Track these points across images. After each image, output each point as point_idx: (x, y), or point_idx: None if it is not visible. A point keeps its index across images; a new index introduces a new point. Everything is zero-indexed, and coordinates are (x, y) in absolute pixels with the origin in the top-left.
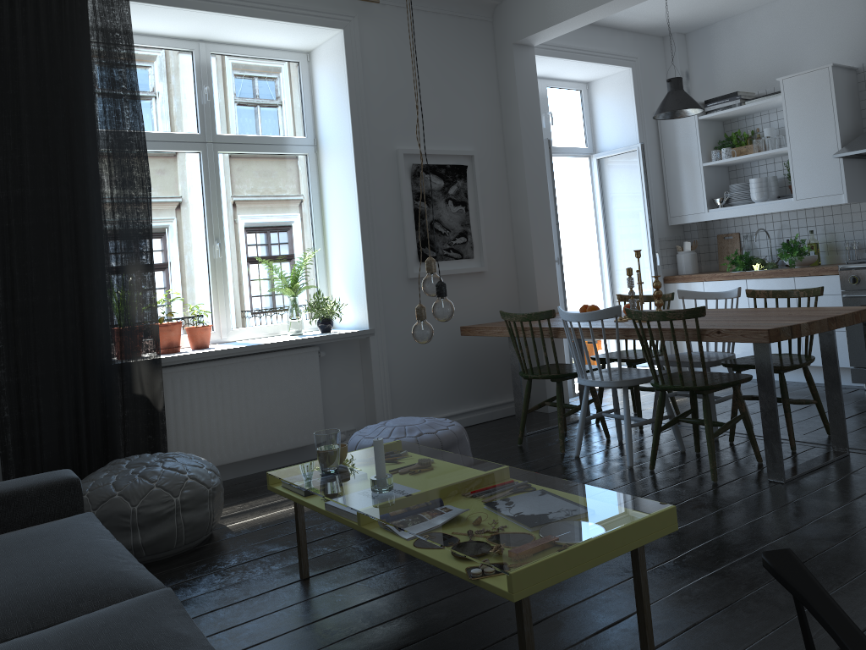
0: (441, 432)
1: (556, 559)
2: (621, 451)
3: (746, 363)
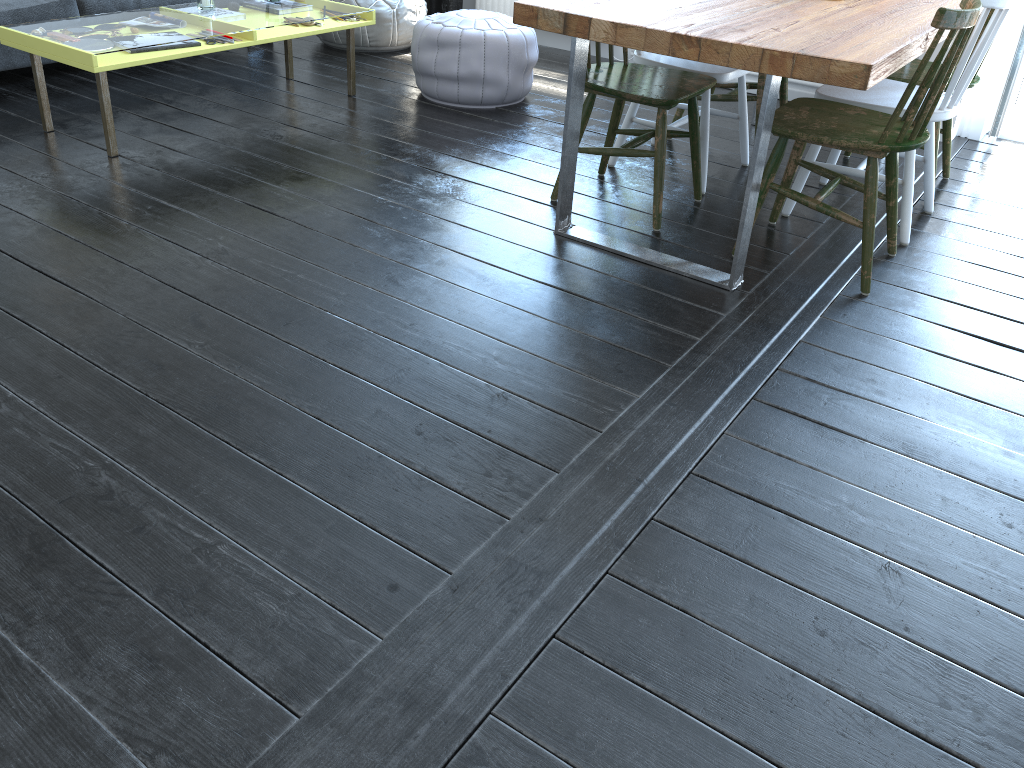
0: (450, 29)
1: (19, 35)
2: (689, 164)
3: (794, 107)
